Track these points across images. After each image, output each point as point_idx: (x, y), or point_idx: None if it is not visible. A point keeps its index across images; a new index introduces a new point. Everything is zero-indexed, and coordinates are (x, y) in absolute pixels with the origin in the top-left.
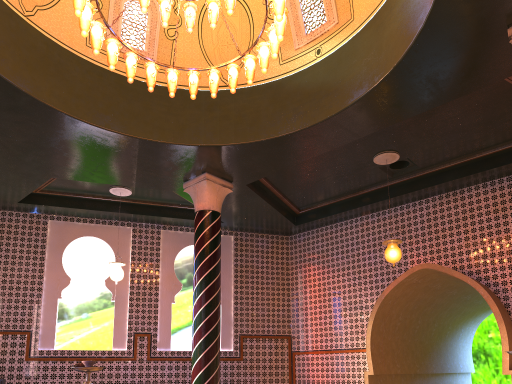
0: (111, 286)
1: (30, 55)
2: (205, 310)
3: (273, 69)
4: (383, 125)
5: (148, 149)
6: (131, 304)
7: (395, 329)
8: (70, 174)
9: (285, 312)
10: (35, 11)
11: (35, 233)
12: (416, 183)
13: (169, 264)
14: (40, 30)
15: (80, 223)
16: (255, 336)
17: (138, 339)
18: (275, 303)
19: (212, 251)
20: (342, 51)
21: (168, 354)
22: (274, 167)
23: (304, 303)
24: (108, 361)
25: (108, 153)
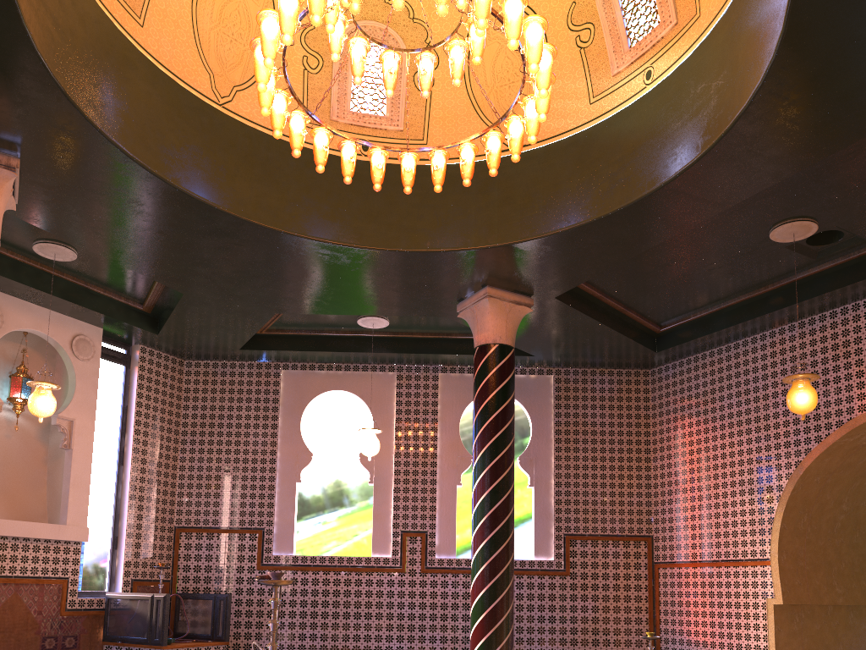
0: (368, 462)
1: (229, 158)
2: (488, 498)
3: (580, 113)
4: (763, 184)
5: (395, 263)
6: (397, 489)
7: (834, 527)
8: (299, 306)
9: (642, 497)
10: (233, 94)
11: (265, 391)
12: (864, 265)
13: (451, 426)
14: (240, 119)
15: (323, 372)
16: (590, 537)
17: (408, 540)
18: (625, 483)
19: (499, 407)
20: (683, 71)
21: (452, 564)
22: (593, 268)
23: (674, 483)
24: (365, 572)
25: (343, 273)
